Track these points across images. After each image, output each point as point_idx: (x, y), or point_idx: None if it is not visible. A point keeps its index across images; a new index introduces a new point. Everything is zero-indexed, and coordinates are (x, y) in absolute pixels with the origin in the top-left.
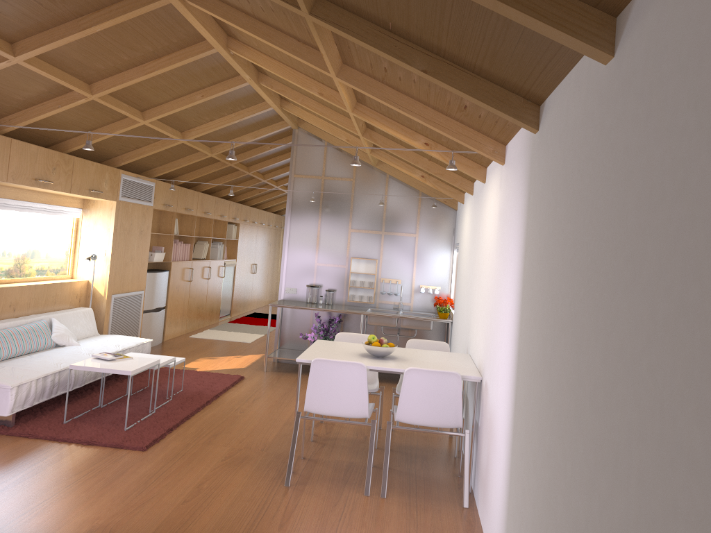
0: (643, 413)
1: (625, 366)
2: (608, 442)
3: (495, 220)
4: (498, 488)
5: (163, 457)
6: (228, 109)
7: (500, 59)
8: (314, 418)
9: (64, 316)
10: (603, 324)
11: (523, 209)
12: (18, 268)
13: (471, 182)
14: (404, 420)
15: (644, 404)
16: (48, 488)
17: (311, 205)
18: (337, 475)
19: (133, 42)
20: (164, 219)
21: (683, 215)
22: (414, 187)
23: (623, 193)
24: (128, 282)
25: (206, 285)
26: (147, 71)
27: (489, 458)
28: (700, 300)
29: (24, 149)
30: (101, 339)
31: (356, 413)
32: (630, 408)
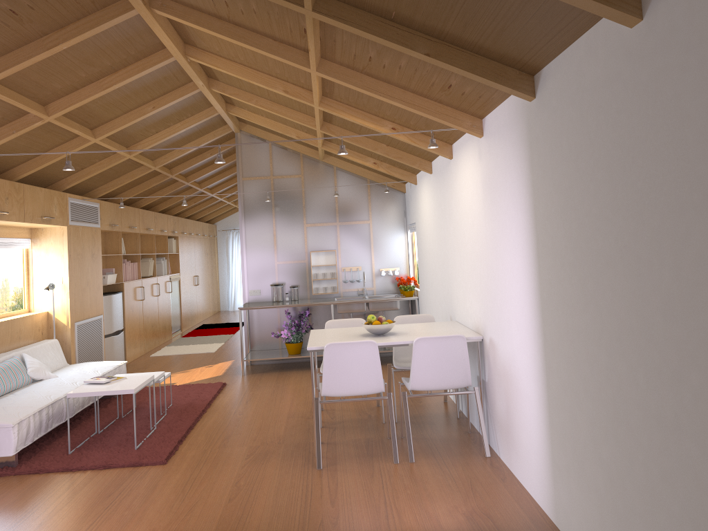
0: None
1: None
2: (695, 340)
3: (477, 190)
4: (531, 427)
5: (187, 466)
6: (175, 119)
7: (506, 35)
8: (333, 400)
9: (34, 351)
10: (668, 245)
11: (523, 171)
12: None
13: (429, 162)
14: (418, 387)
15: None
16: (88, 514)
17: (263, 206)
18: (361, 451)
19: (93, 58)
20: (110, 240)
21: None
22: (362, 176)
23: (677, 132)
24: (88, 307)
25: (157, 302)
26: (105, 87)
27: (509, 405)
28: None
29: None
30: (75, 368)
31: (373, 389)
32: None
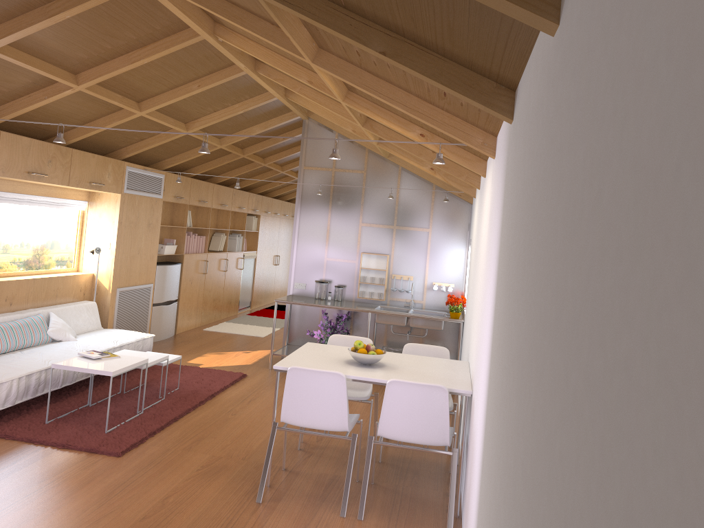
0: (553, 515)
1: (545, 439)
2: None
3: (487, 219)
4: (472, 525)
5: (136, 465)
6: (231, 99)
7: (459, 36)
8: (291, 429)
9: (65, 310)
10: (534, 371)
11: (500, 210)
12: (37, 258)
13: (477, 176)
14: (386, 435)
15: (554, 503)
16: (6, 498)
17: (321, 198)
18: (317, 490)
19: (113, 30)
20: (177, 211)
21: (595, 244)
22: (428, 180)
23: (555, 204)
24: (135, 275)
25: (223, 277)
26: (133, 60)
27: (470, 485)
28: (603, 378)
29: (15, 142)
30: (102, 333)
31: (335, 427)
32: (545, 499)
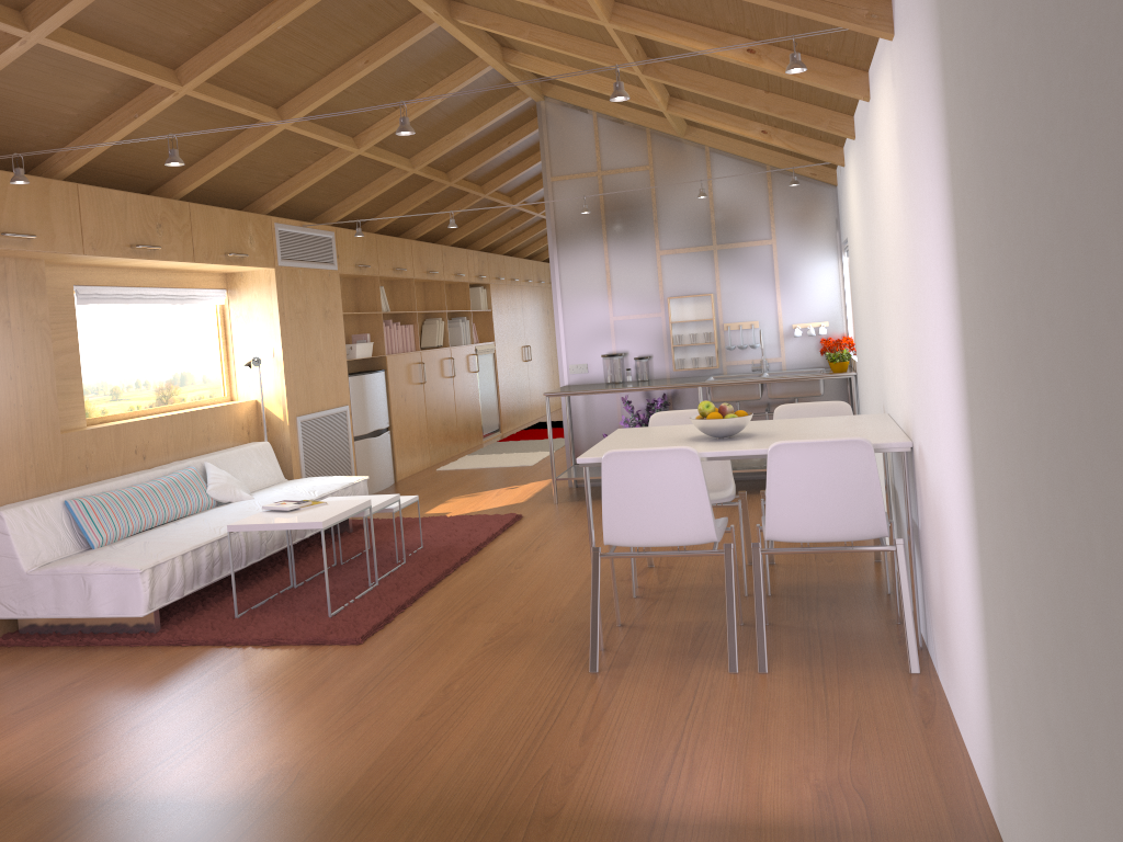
0: None
1: None
2: None
3: (894, 150)
4: (967, 627)
5: (389, 651)
6: (419, 82)
7: None
8: (624, 554)
9: (225, 458)
10: None
11: (936, 87)
12: (164, 403)
13: (848, 117)
14: (781, 536)
15: None
16: (205, 718)
17: (587, 223)
18: (681, 645)
19: None
20: (363, 290)
21: None
22: (756, 160)
23: None
24: (320, 394)
25: (451, 387)
26: (259, 28)
27: (943, 578)
28: None
29: (102, 199)
30: (288, 485)
31: (694, 537)
32: None
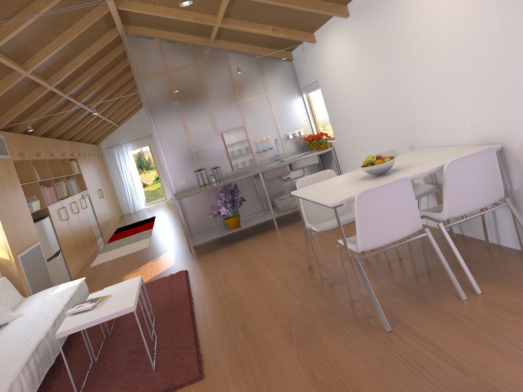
0: None
1: None
2: None
3: None
4: None
5: (232, 373)
6: (65, 22)
7: None
8: (373, 253)
9: None
10: None
11: None
12: None
13: (344, 6)
14: (455, 214)
15: None
16: None
17: (167, 101)
18: (406, 297)
19: None
20: (22, 170)
21: None
22: (252, 52)
23: None
24: (24, 237)
25: (78, 219)
26: None
27: None
28: None
29: None
30: (35, 299)
31: (412, 229)
32: None
